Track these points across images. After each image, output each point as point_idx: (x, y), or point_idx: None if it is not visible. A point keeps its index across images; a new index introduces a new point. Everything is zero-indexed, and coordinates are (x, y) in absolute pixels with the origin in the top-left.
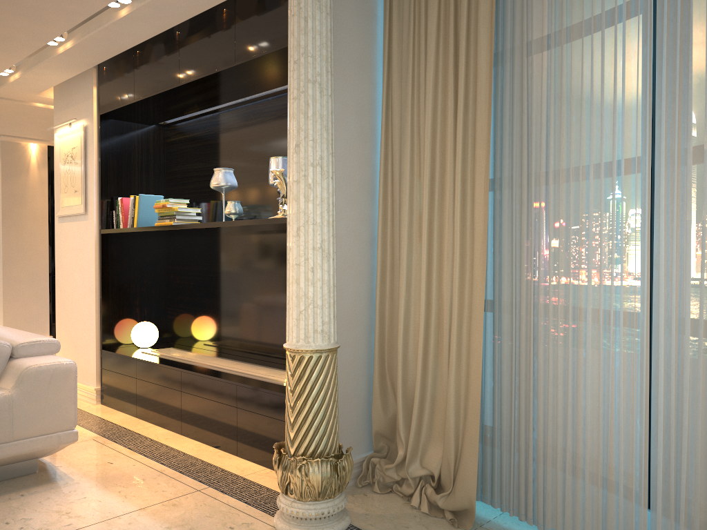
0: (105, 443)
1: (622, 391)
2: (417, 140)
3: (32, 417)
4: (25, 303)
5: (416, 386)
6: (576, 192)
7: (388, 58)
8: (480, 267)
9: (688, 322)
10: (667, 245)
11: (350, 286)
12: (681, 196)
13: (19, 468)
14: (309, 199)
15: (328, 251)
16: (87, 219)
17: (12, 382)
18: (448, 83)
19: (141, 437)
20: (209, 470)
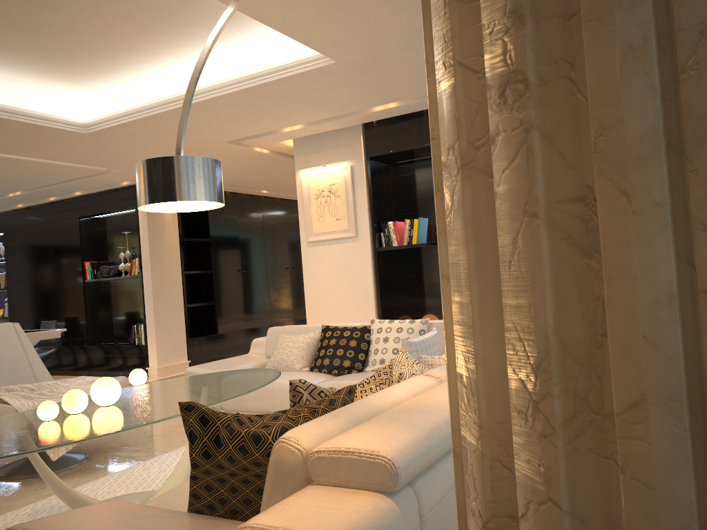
0: None
1: None
2: None
3: None
4: (169, 331)
5: None
6: None
7: None
8: None
9: None
10: None
11: None
12: None
13: None
14: None
15: None
16: (357, 241)
17: None
18: None
19: None
20: None
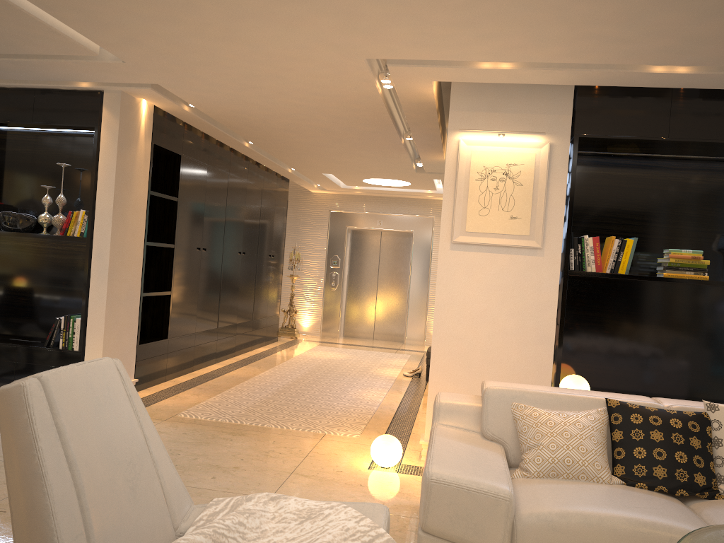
0: None
1: None
2: None
3: None
4: (120, 333)
5: None
6: None
7: None
8: None
9: None
10: None
11: None
12: None
13: None
14: None
15: None
16: (540, 255)
17: None
18: None
19: None
20: None
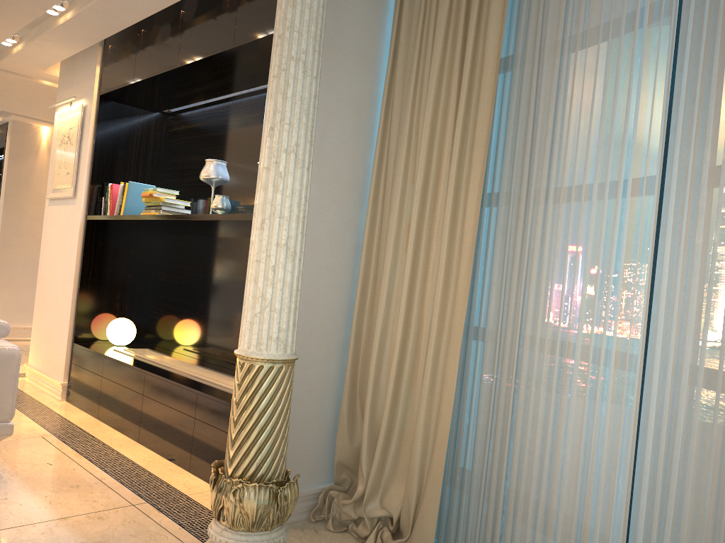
0: (53, 442)
1: (606, 442)
2: (415, 141)
3: None
4: (17, 289)
5: (384, 414)
6: (578, 207)
7: (394, 50)
8: (464, 285)
9: (686, 366)
10: (671, 272)
11: (326, 295)
12: (691, 214)
13: None
14: (278, 189)
15: (294, 250)
16: (75, 204)
17: None
18: (452, 79)
19: (94, 440)
20: (153, 484)
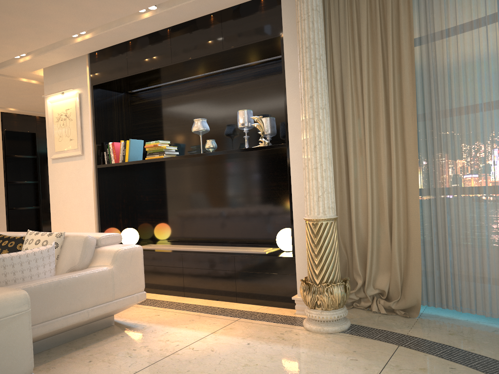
0: (138, 306)
1: None
2: (354, 95)
3: (123, 284)
4: None
5: (369, 241)
6: (472, 119)
7: (329, 47)
8: (412, 165)
9: None
10: None
11: None
12: None
13: (104, 322)
14: (321, 129)
15: (331, 159)
16: (83, 159)
17: (109, 261)
18: (378, 62)
19: (158, 300)
20: (229, 311)
